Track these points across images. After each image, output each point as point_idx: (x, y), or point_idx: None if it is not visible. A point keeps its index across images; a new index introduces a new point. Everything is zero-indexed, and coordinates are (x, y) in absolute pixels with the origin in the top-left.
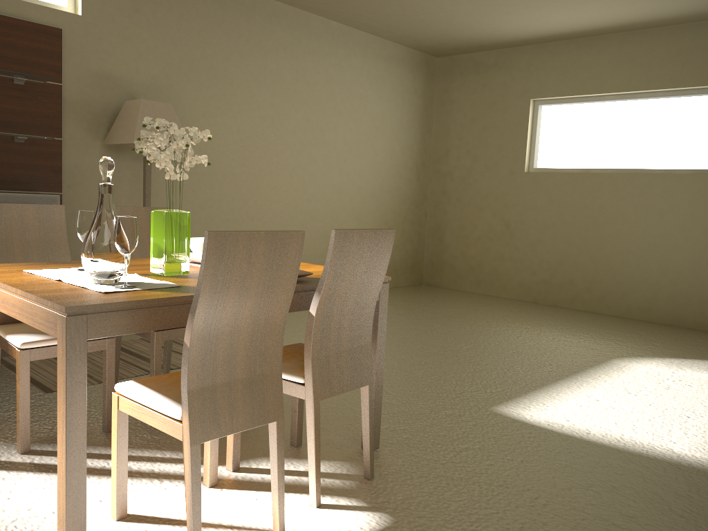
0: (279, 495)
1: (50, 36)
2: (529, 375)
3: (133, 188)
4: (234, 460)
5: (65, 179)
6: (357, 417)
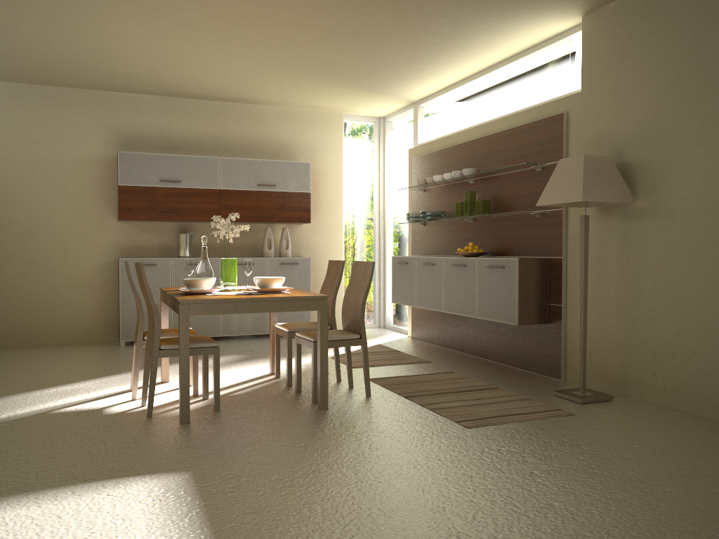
0: (133, 380)
1: (557, 122)
2: (263, 533)
3: (620, 249)
4: (202, 392)
5: (569, 244)
6: (239, 427)
